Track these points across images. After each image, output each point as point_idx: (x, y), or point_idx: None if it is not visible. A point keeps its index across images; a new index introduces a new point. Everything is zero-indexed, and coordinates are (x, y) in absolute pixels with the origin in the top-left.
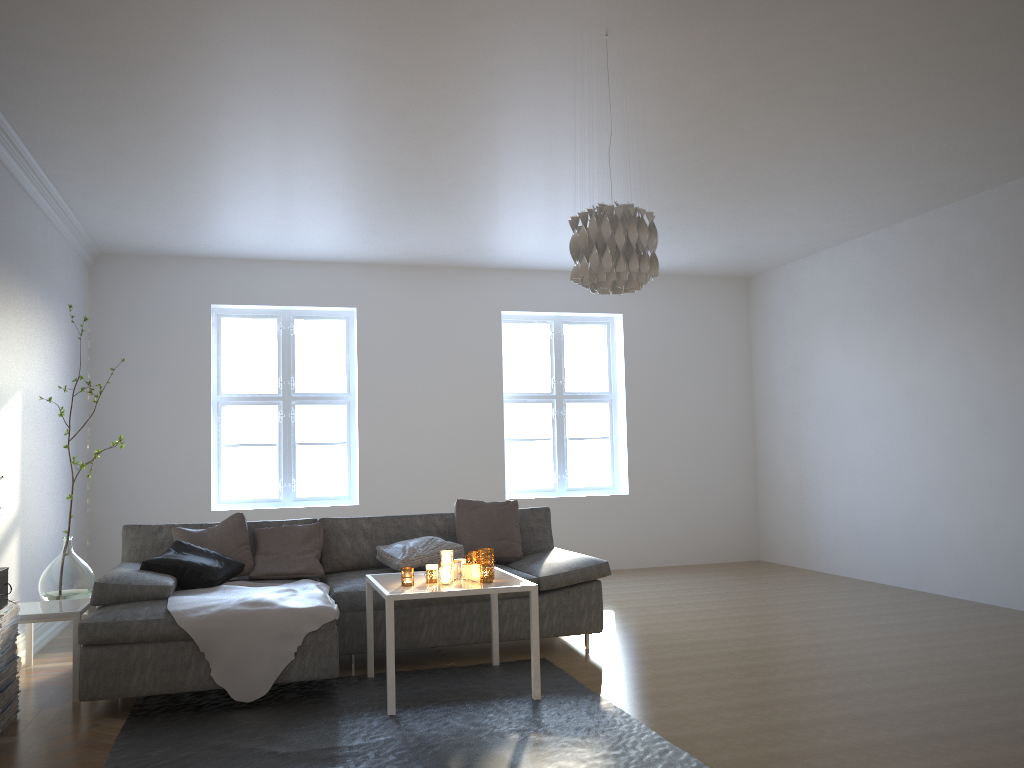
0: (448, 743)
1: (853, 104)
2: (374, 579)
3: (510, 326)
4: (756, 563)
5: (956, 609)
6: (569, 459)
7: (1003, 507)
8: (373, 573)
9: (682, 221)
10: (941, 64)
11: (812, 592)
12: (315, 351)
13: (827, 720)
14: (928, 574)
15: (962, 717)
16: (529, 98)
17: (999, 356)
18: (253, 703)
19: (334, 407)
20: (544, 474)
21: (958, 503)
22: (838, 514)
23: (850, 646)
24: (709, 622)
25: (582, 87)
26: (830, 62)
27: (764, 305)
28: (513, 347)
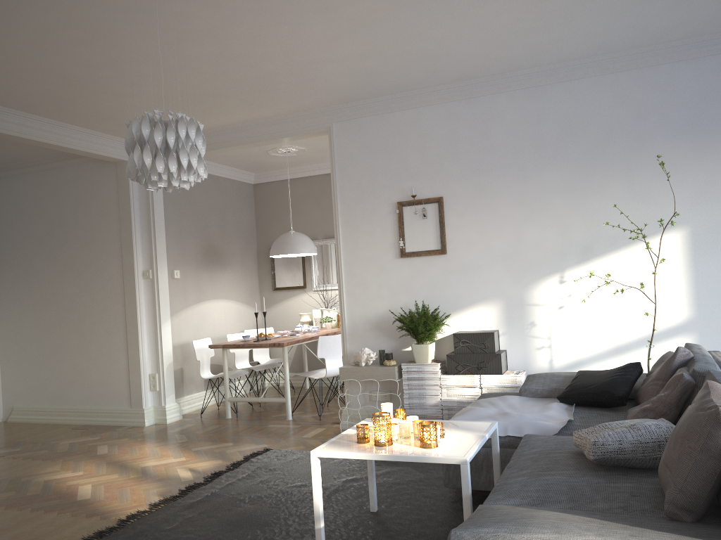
0: (286, 513)
1: None
2: (458, 421)
3: None
4: None
5: None
6: None
7: None
8: None
9: None
10: None
11: None
12: None
13: None
14: None
15: None
16: None
17: None
18: None
19: None
20: None
21: None
22: None
23: None
24: None
25: None
26: None
27: None
28: None
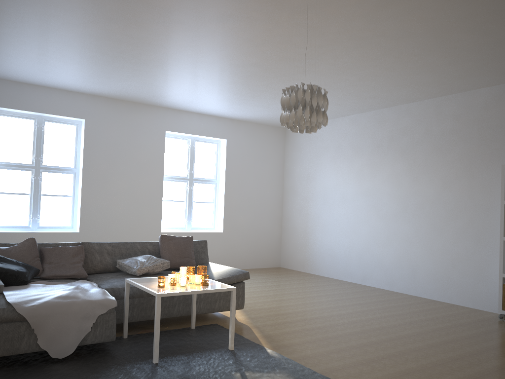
0: None
1: (392, 51)
2: (135, 282)
3: (168, 139)
4: (280, 268)
5: (387, 294)
6: (193, 212)
7: (409, 248)
8: (117, 276)
9: (275, 96)
10: (442, 39)
11: (318, 285)
12: (56, 141)
13: (382, 357)
14: (369, 277)
15: (437, 353)
16: (244, 17)
17: (413, 179)
18: (61, 358)
19: (66, 175)
20: (180, 219)
21: (387, 245)
22: (324, 247)
23: (358, 314)
24: (283, 301)
25: (276, 16)
26: (398, 28)
27: (293, 143)
28: (169, 151)
